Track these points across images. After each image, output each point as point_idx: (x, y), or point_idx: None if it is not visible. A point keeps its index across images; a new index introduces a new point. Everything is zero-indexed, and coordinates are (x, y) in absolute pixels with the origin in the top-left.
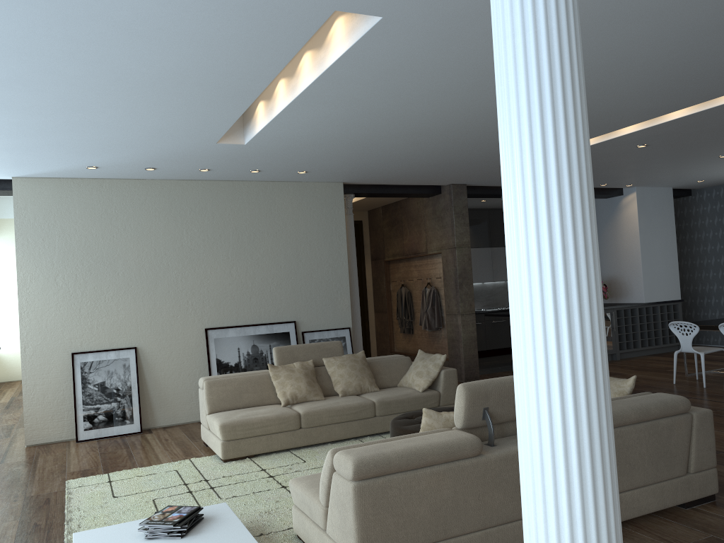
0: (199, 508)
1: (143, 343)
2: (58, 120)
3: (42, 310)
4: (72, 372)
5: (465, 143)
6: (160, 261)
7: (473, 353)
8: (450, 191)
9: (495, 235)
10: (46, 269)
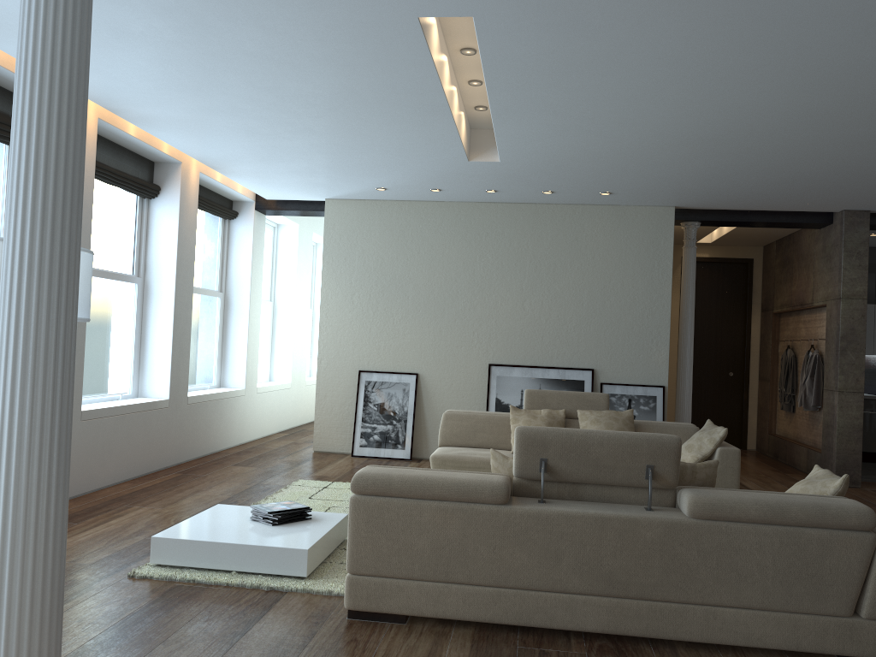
0: (306, 508)
1: (425, 370)
2: (304, 143)
3: (338, 325)
4: (357, 388)
5: (784, 153)
6: (450, 287)
7: (853, 447)
8: (841, 220)
9: None
10: (345, 287)
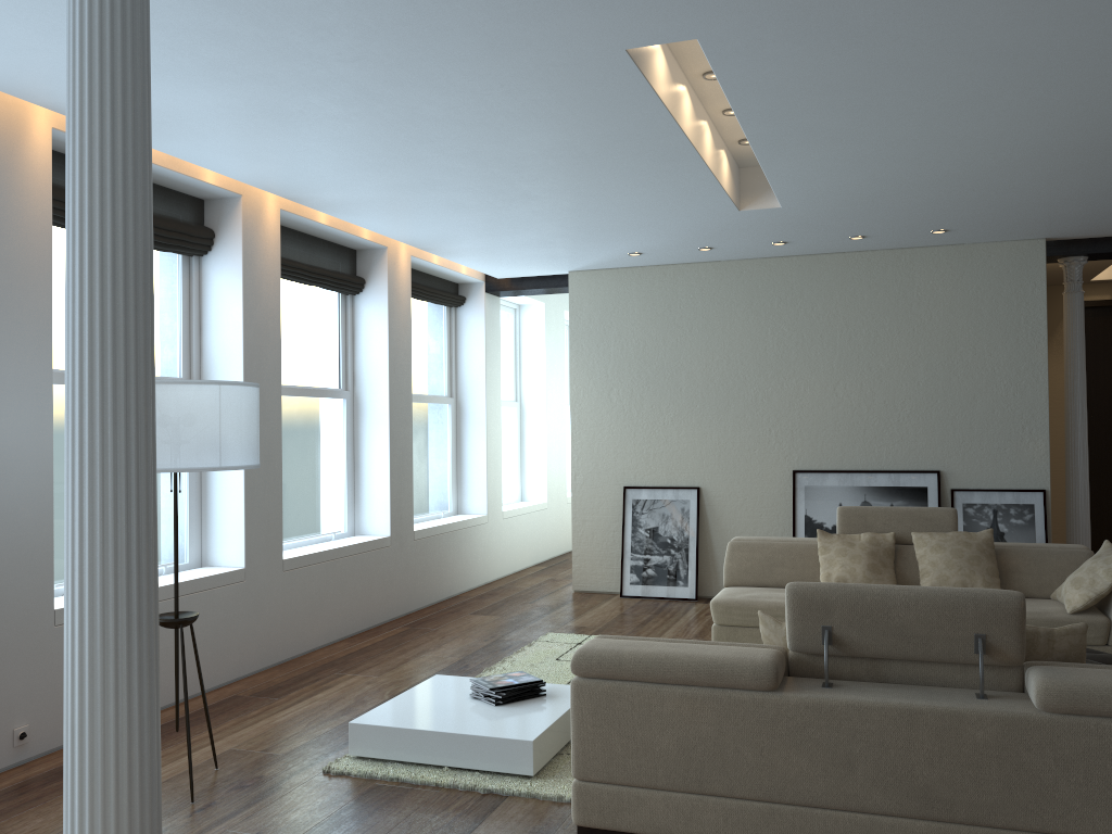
0: (539, 681)
1: (708, 483)
2: (524, 211)
3: (593, 431)
4: (622, 510)
5: None
6: (735, 373)
7: None
8: None
9: None
10: (599, 382)
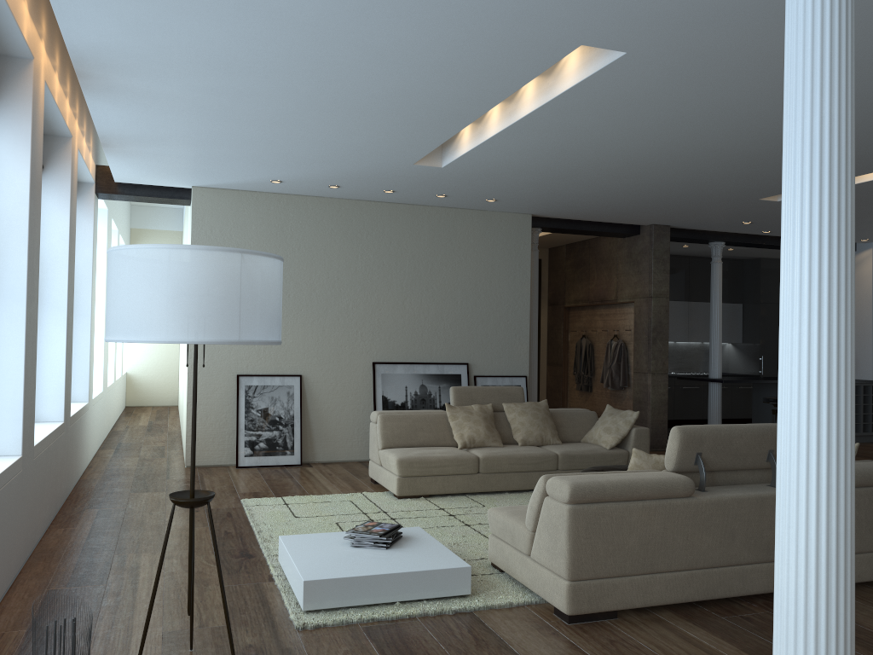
0: (398, 526)
1: (309, 371)
2: (267, 133)
3: None
4: (236, 394)
5: (680, 180)
6: (332, 285)
7: (662, 418)
8: (650, 232)
9: (694, 288)
10: None
